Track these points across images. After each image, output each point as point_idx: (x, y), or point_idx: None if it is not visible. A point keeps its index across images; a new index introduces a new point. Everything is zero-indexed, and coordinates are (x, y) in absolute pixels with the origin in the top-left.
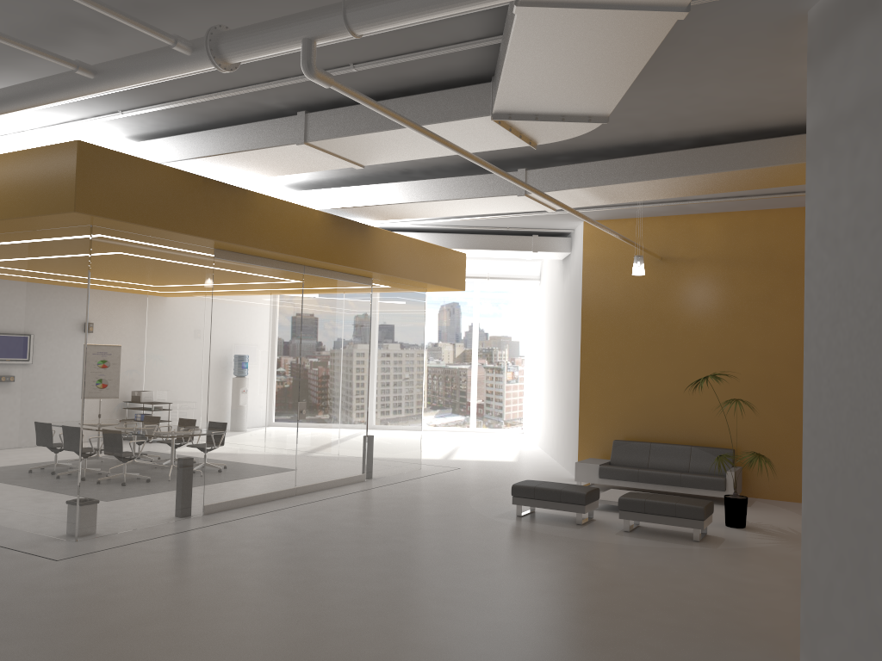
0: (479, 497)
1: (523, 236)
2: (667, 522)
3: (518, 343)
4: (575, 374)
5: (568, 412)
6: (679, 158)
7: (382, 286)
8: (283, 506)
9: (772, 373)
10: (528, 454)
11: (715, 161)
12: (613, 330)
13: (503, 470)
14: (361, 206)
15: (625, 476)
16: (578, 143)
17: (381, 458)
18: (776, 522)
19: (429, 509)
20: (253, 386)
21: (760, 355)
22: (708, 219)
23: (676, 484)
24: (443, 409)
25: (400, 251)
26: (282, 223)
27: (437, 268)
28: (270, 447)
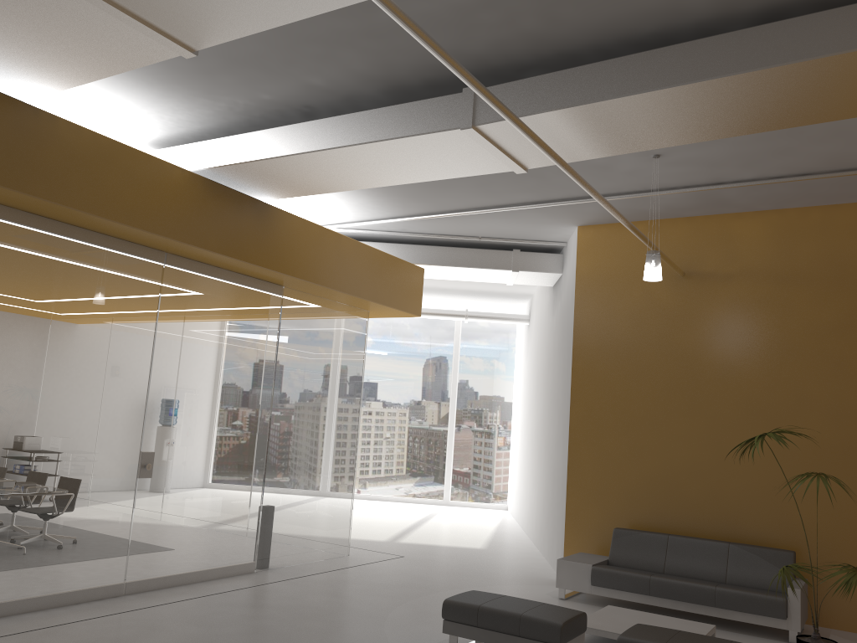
0: (405, 611)
1: (500, 250)
2: None
3: (505, 400)
4: (564, 433)
5: (554, 485)
6: (727, 46)
7: (300, 298)
8: (80, 616)
9: (849, 438)
10: (505, 538)
11: (794, 43)
12: (616, 373)
13: (462, 562)
14: (242, 162)
15: (630, 585)
16: (556, 32)
17: (285, 539)
18: None
19: (313, 631)
20: (53, 423)
21: (830, 411)
22: (750, 220)
23: (708, 603)
24: (412, 475)
25: (322, 250)
26: (110, 173)
27: (379, 280)
28: (79, 518)
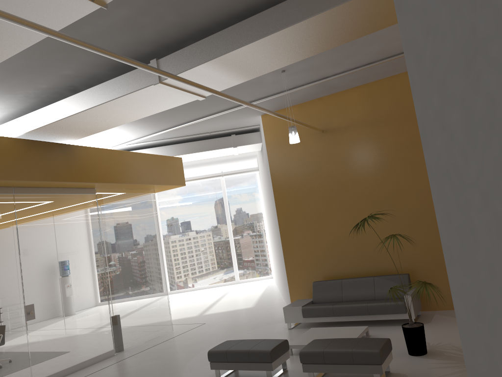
0: (198, 358)
1: (224, 137)
2: (347, 371)
3: (258, 216)
4: (278, 234)
5: (281, 263)
6: (282, 10)
7: (108, 193)
8: None
9: (426, 204)
10: (267, 297)
11: (315, 3)
12: (298, 194)
13: (238, 318)
14: (42, 126)
15: (323, 313)
16: (189, 20)
17: (130, 331)
18: (455, 338)
19: None
20: None
21: (413, 191)
22: (352, 93)
23: (365, 314)
24: (214, 271)
25: (112, 162)
26: None
27: (154, 171)
28: None
